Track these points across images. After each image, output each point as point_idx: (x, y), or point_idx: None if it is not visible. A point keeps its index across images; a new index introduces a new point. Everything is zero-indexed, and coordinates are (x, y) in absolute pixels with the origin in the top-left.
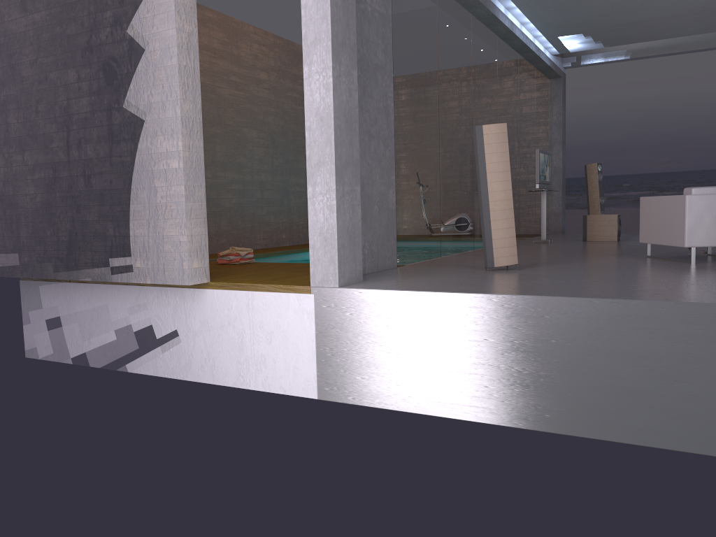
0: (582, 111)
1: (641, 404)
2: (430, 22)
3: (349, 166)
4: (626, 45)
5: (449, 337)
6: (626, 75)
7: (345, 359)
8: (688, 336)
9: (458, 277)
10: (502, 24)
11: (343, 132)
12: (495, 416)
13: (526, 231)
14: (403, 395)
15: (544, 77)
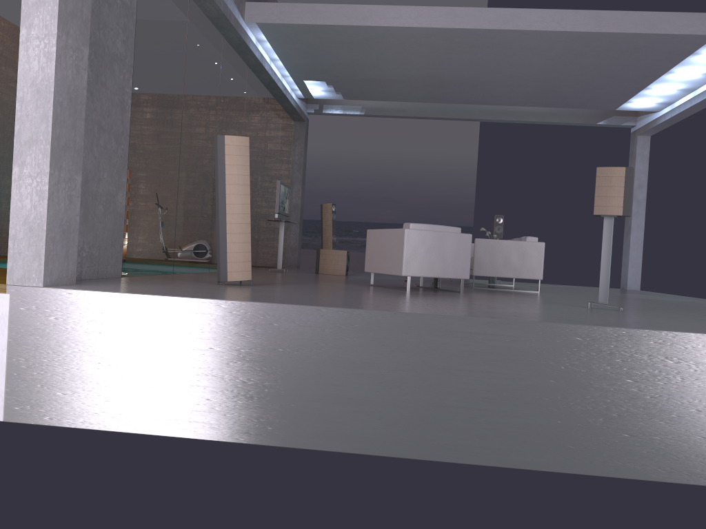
0: (322, 159)
1: (359, 412)
2: (179, 30)
3: (70, 150)
4: (361, 102)
5: (172, 345)
6: (360, 133)
7: (44, 372)
8: (403, 345)
9: (188, 287)
10: (252, 54)
11: (65, 111)
12: (216, 431)
13: (264, 261)
14: (113, 412)
15: (289, 118)
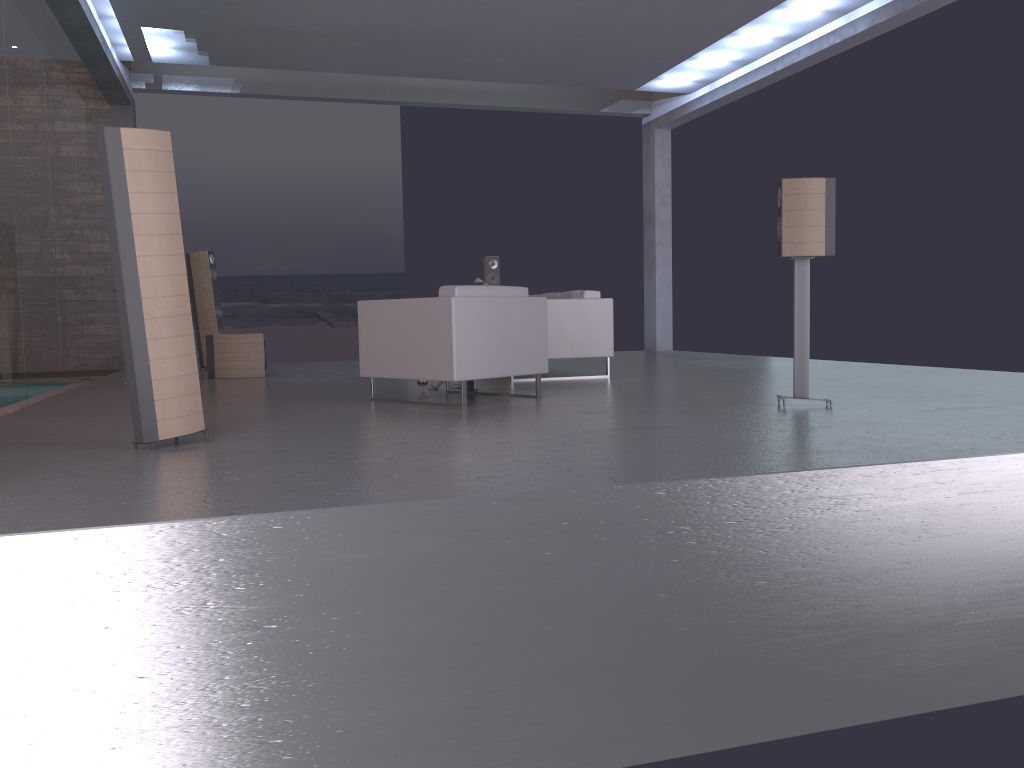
0: None
1: (590, 692)
2: None
3: None
4: (233, 71)
5: (160, 640)
6: (206, 127)
7: None
8: (660, 545)
9: (101, 473)
10: None
11: None
12: None
13: (98, 364)
14: None
15: (103, 98)
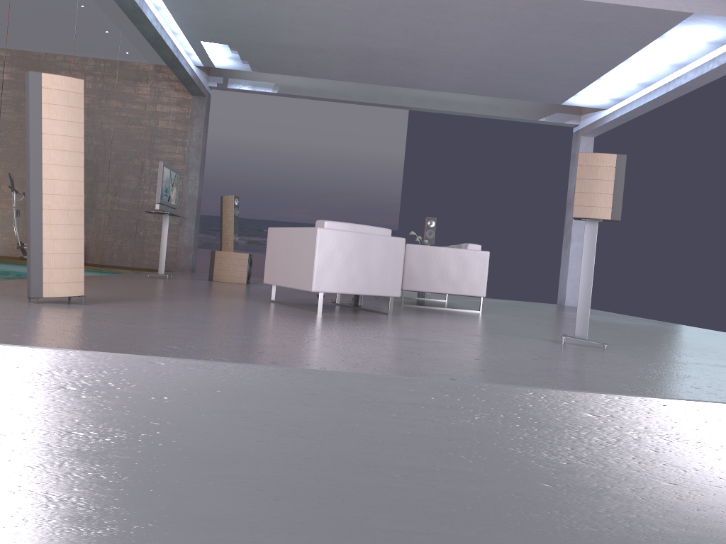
0: (230, 147)
1: (221, 542)
2: None
3: None
4: (275, 78)
5: None
6: (275, 120)
7: None
8: (301, 425)
9: None
10: None
11: None
12: None
13: (146, 263)
14: None
15: (185, 90)
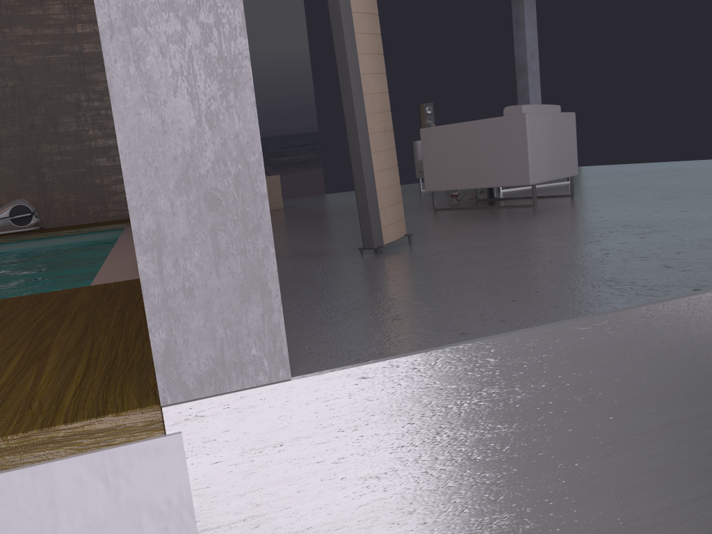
0: None
1: None
2: None
3: None
4: None
5: (648, 426)
6: None
7: None
8: None
9: (403, 272)
10: None
11: None
12: None
13: None
14: None
15: None
